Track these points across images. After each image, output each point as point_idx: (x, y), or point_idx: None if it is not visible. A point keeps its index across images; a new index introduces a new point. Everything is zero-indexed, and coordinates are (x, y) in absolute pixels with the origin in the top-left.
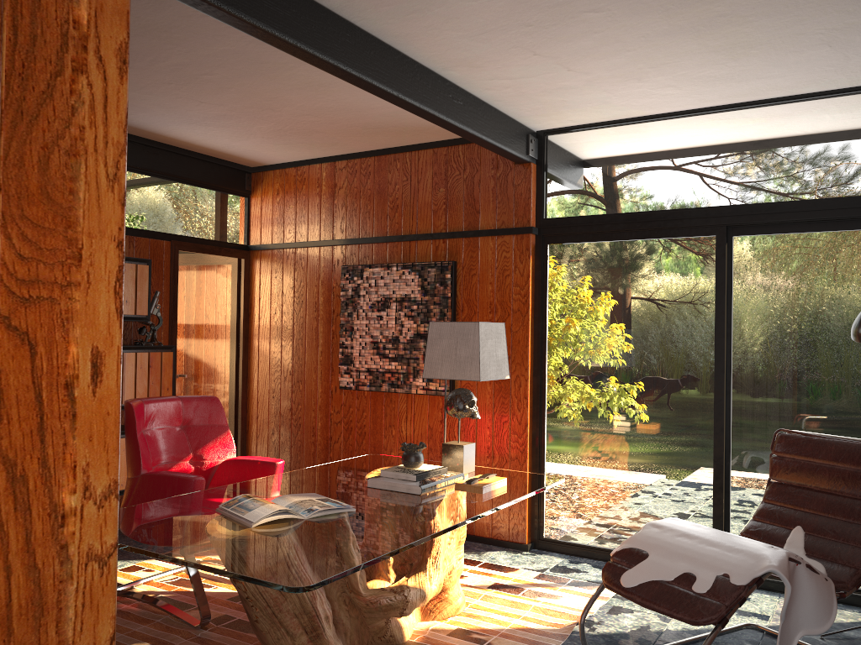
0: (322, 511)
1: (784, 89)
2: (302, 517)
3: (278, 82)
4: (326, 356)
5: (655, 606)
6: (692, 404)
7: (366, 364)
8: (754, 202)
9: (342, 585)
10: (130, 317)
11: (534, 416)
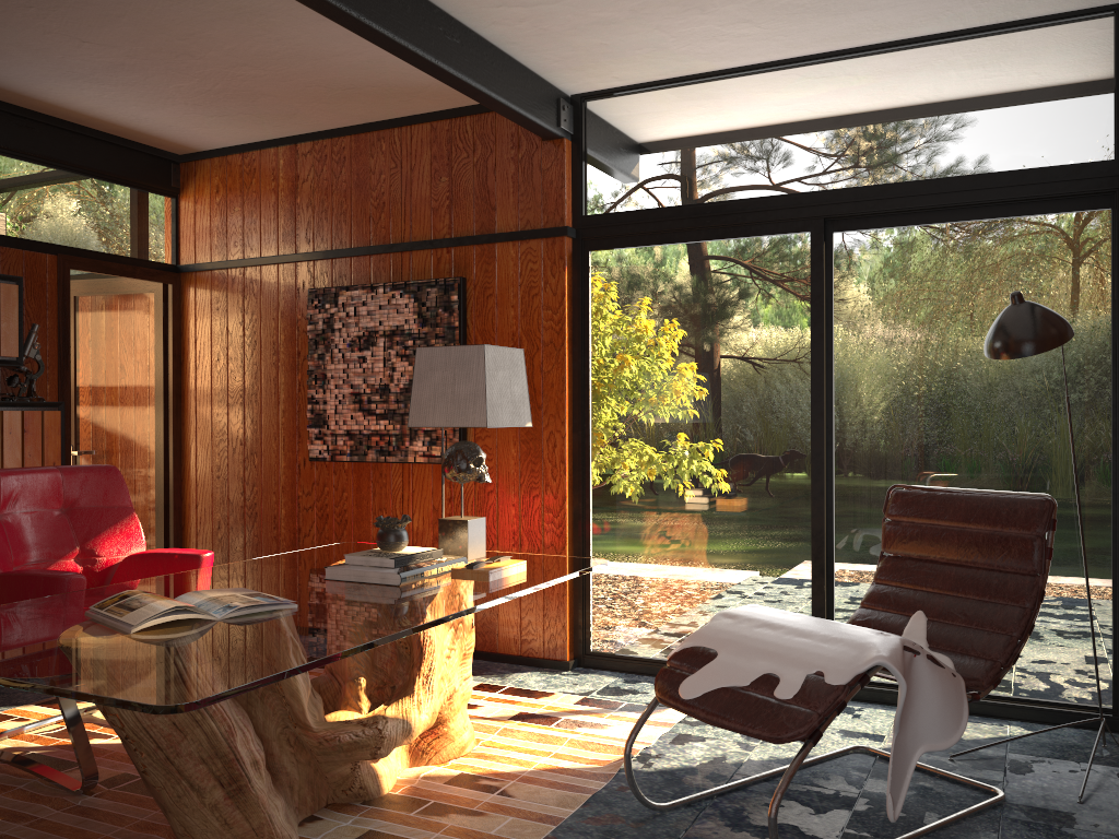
0: (245, 608)
1: (896, 28)
2: (212, 618)
3: (191, 7)
4: (291, 417)
5: (724, 722)
6: (783, 461)
7: (345, 424)
8: (860, 185)
9: (283, 717)
10: None
11: (575, 486)
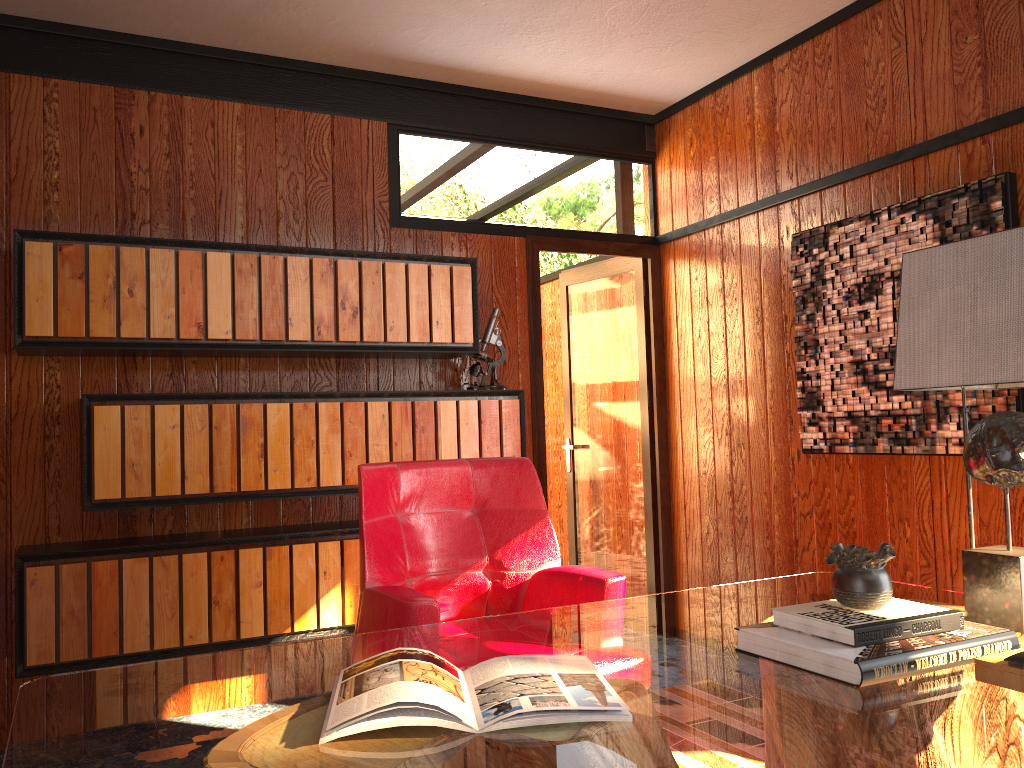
0: (531, 713)
1: None
2: (466, 728)
3: None
4: (779, 398)
5: None
6: None
7: (845, 404)
8: None
9: None
10: (447, 346)
11: None
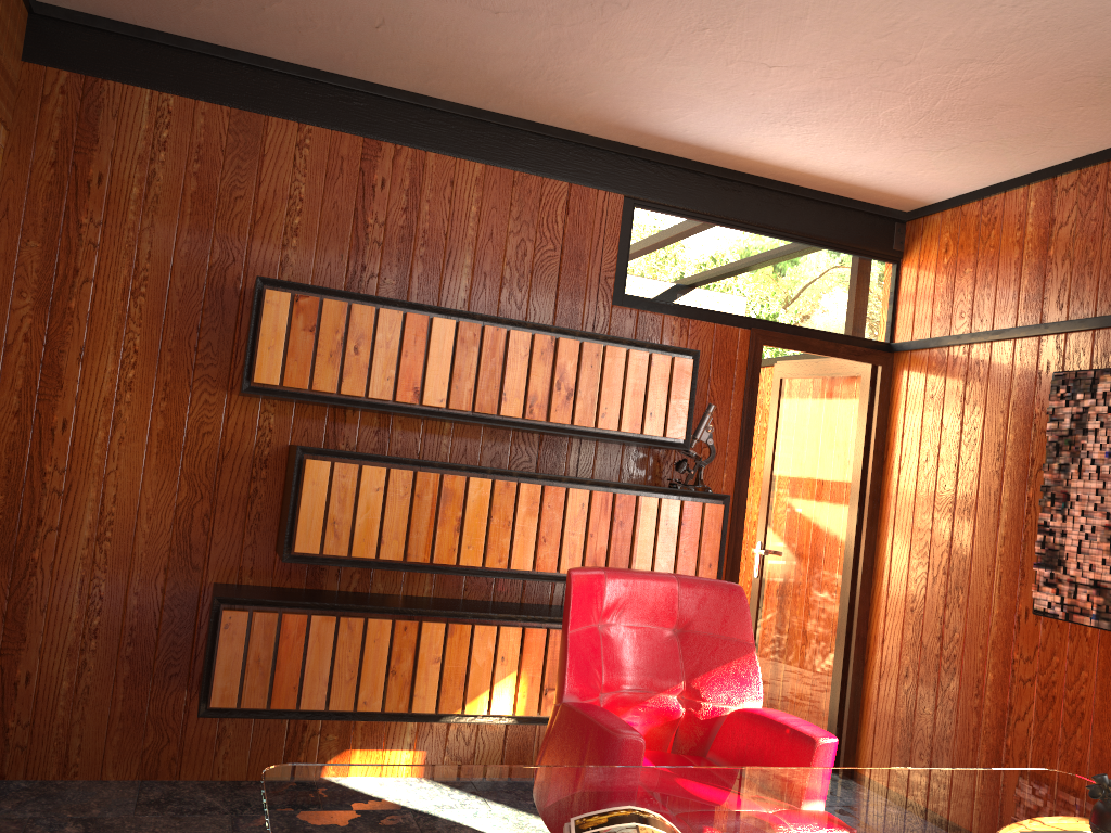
0: None
1: None
2: None
3: None
4: (1012, 547)
5: None
6: None
7: (1091, 570)
8: None
9: None
10: (657, 440)
11: None
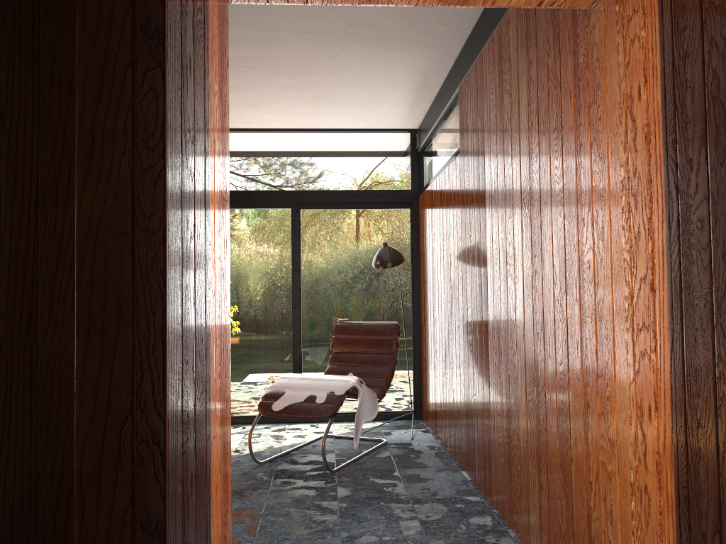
0: None
1: (330, 124)
2: None
3: None
4: None
5: (297, 415)
6: (279, 314)
7: None
8: (313, 189)
9: None
10: None
11: None
